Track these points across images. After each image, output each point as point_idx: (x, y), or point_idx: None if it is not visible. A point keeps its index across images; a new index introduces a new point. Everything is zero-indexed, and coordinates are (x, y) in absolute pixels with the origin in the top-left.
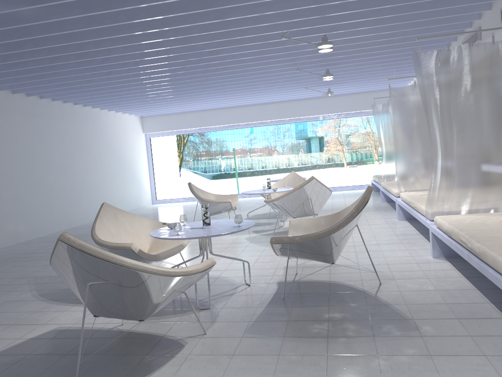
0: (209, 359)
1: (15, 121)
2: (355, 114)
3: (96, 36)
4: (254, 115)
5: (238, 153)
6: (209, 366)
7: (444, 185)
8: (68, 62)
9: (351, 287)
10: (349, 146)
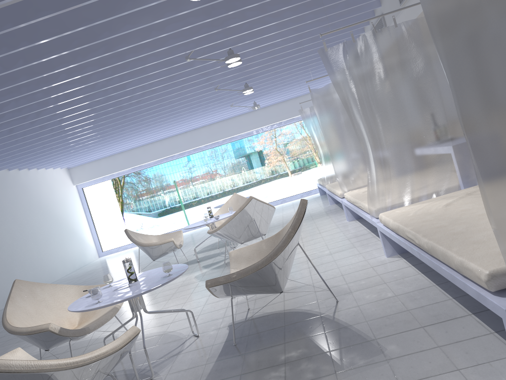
0: None
1: None
2: (287, 121)
3: None
4: (187, 143)
5: (180, 185)
6: None
7: (381, 179)
8: None
9: (307, 313)
10: (290, 154)
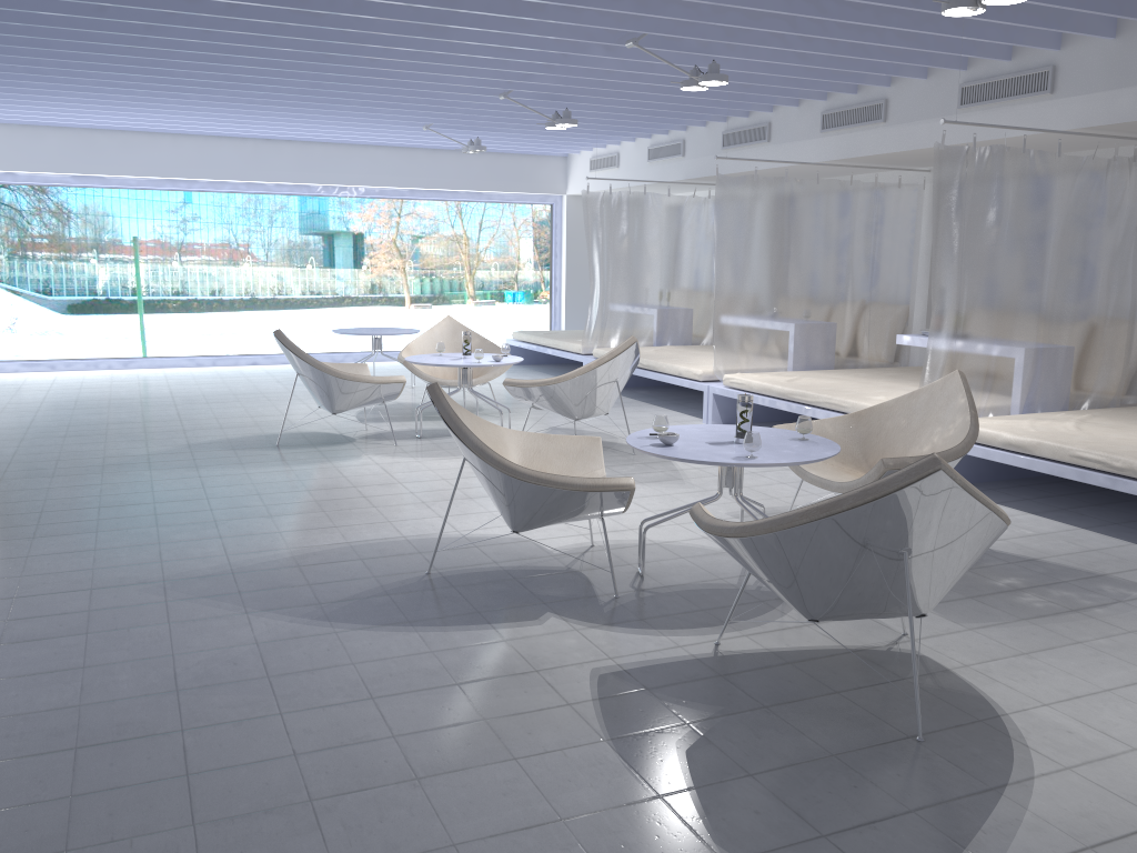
0: (1009, 665)
1: None
2: (467, 196)
3: None
4: (240, 164)
5: (148, 252)
6: (1036, 673)
7: (949, 370)
8: None
9: None
10: (419, 262)
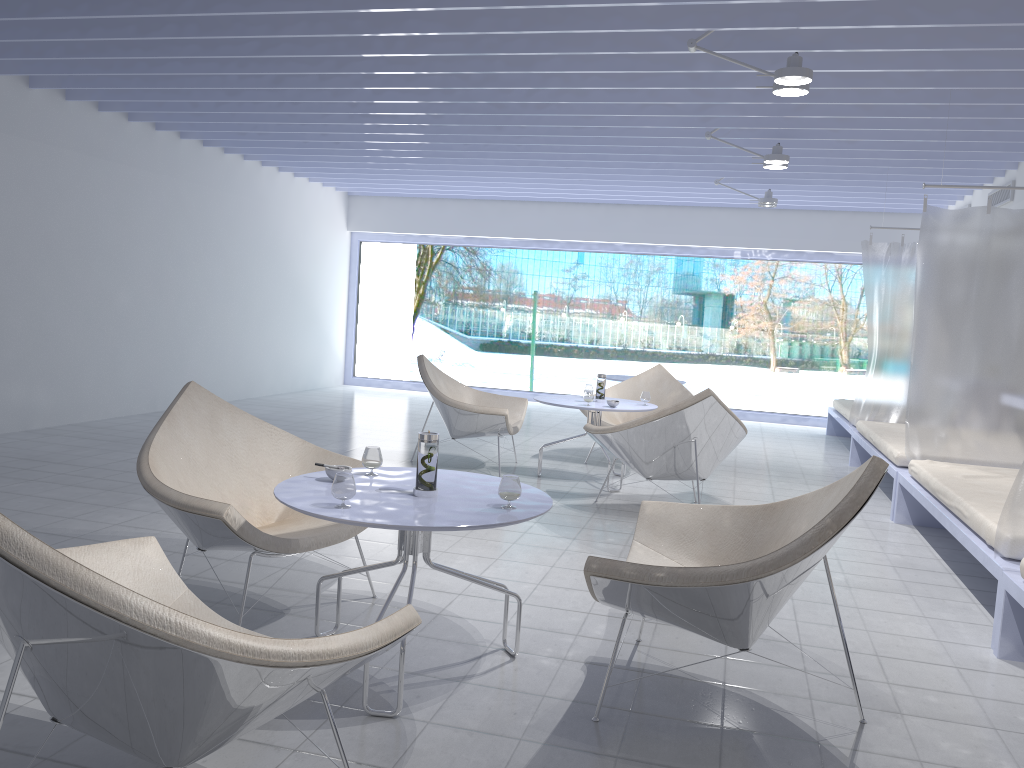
0: None
1: (62, 160)
2: (816, 256)
3: None
4: (591, 227)
5: (543, 304)
6: None
7: None
8: (182, 37)
9: (782, 720)
10: (789, 325)
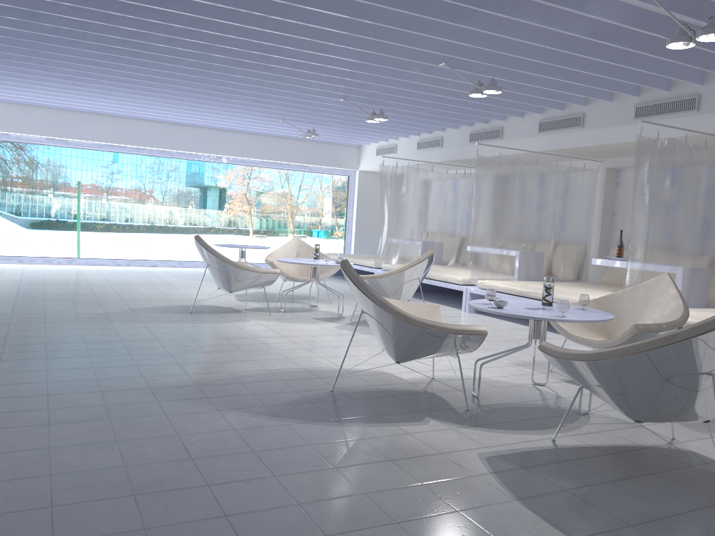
0: None
1: None
2: (297, 167)
3: None
4: (155, 138)
5: (86, 192)
6: None
7: (641, 277)
8: None
9: None
10: (260, 208)
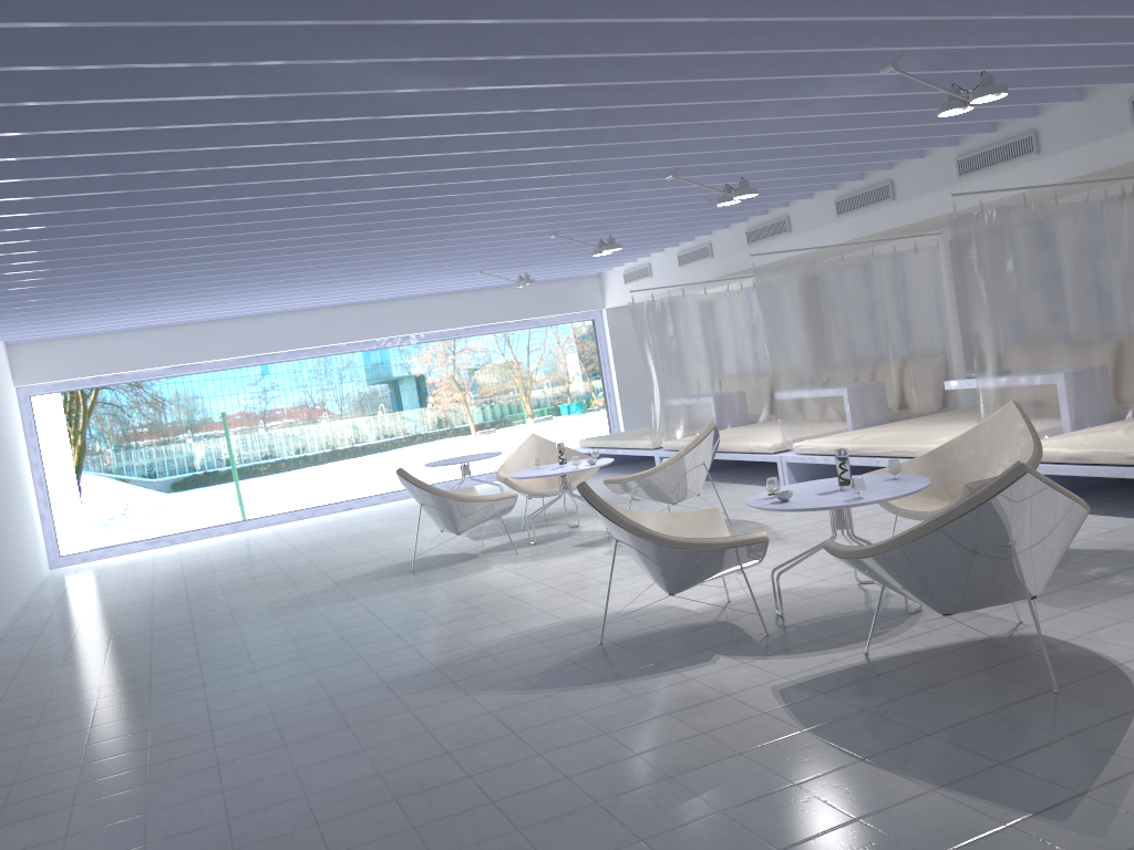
0: (1114, 630)
1: None
2: (516, 325)
3: (427, 148)
4: (314, 332)
5: (236, 424)
6: None
7: (1000, 403)
8: (250, 197)
9: None
10: (478, 392)
